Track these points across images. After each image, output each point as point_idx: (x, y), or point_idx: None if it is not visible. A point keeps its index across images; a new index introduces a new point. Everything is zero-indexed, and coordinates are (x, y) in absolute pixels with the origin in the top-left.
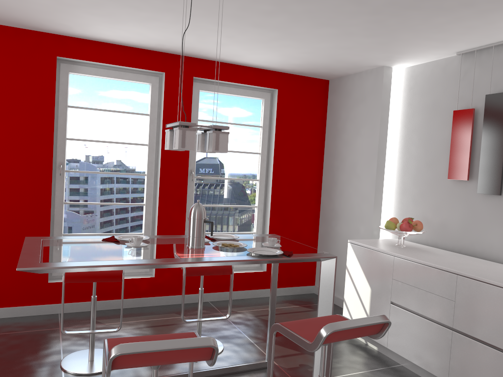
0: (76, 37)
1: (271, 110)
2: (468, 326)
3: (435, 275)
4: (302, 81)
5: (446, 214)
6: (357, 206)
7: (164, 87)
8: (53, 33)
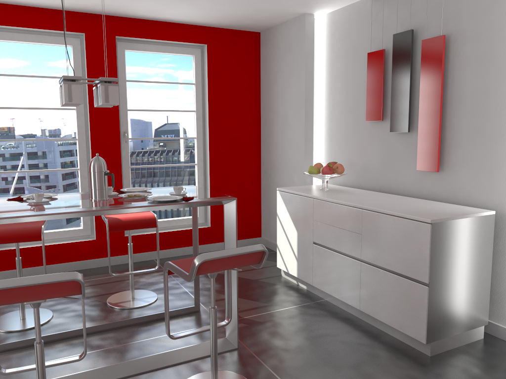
0: None
1: (203, 66)
2: (372, 255)
3: (345, 212)
4: (232, 34)
5: (367, 155)
6: (291, 156)
7: (86, 49)
8: None
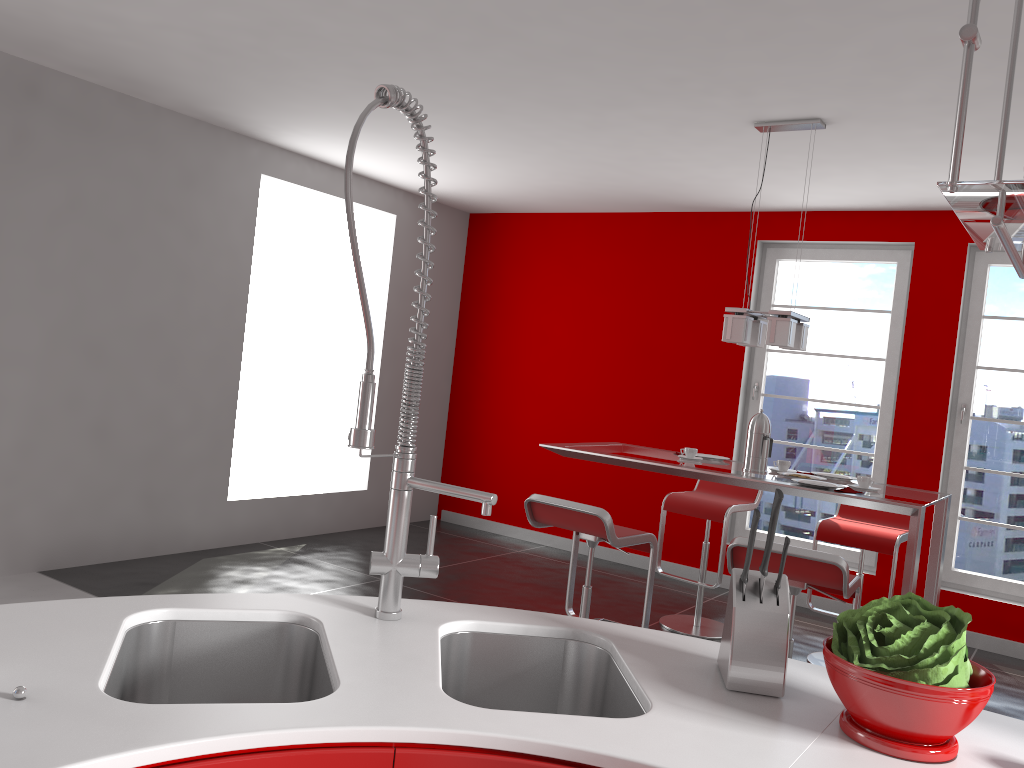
0: (783, 210)
1: None
2: None
3: None
4: None
5: None
6: None
7: (912, 266)
8: (755, 211)
